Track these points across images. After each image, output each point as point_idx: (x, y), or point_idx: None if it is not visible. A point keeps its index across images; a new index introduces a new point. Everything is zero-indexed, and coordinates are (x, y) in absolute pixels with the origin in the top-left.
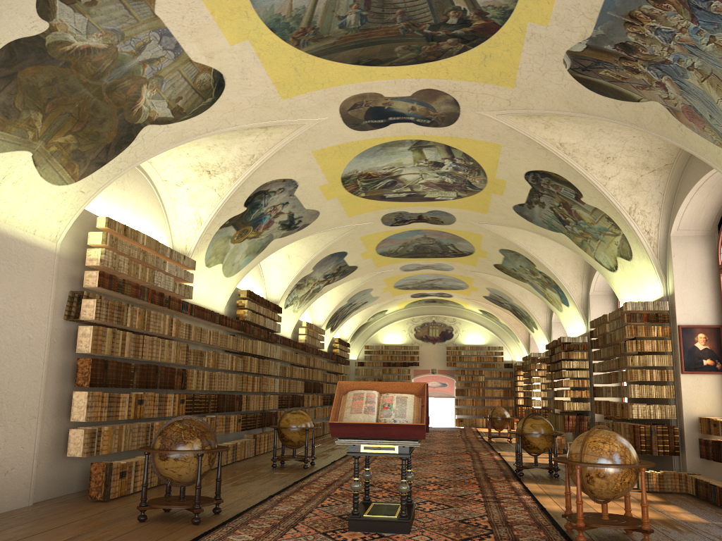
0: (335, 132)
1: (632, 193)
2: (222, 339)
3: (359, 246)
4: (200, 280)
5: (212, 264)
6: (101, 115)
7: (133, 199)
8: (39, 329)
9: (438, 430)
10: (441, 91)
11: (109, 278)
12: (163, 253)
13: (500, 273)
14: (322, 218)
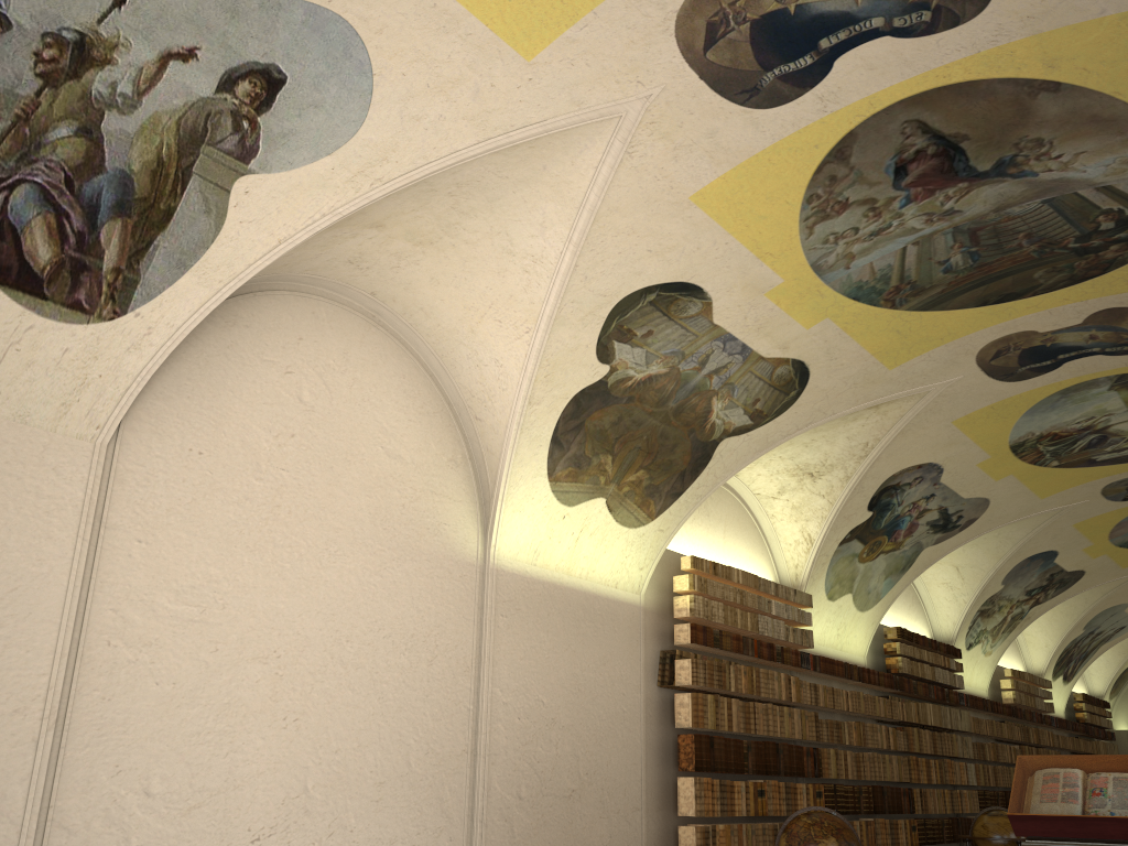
0: (979, 390)
1: None
2: (866, 703)
3: (1077, 539)
4: (823, 620)
5: (837, 595)
6: (671, 441)
7: (720, 525)
8: (631, 699)
9: None
10: None
11: (702, 631)
12: (766, 590)
13: None
14: (996, 507)
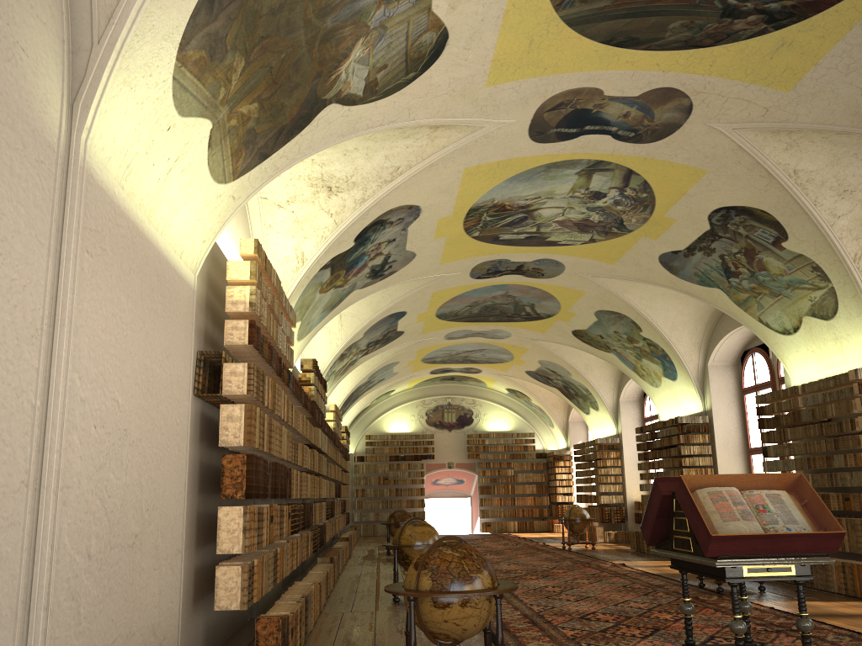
0: (509, 141)
1: (860, 236)
2: (305, 426)
3: (423, 305)
4: None
5: None
6: (297, 78)
7: (235, 221)
8: (182, 409)
9: (474, 538)
10: (683, 91)
11: (256, 332)
12: (282, 301)
13: (575, 341)
14: (413, 264)
